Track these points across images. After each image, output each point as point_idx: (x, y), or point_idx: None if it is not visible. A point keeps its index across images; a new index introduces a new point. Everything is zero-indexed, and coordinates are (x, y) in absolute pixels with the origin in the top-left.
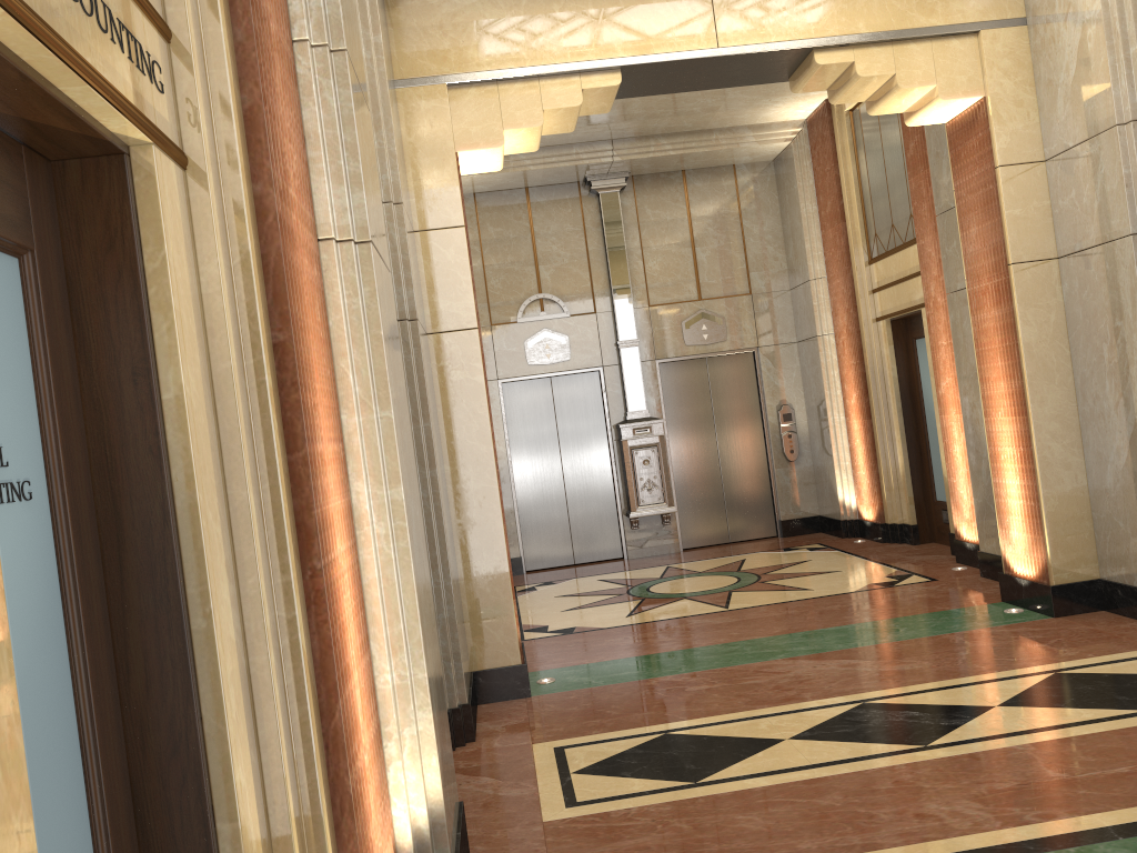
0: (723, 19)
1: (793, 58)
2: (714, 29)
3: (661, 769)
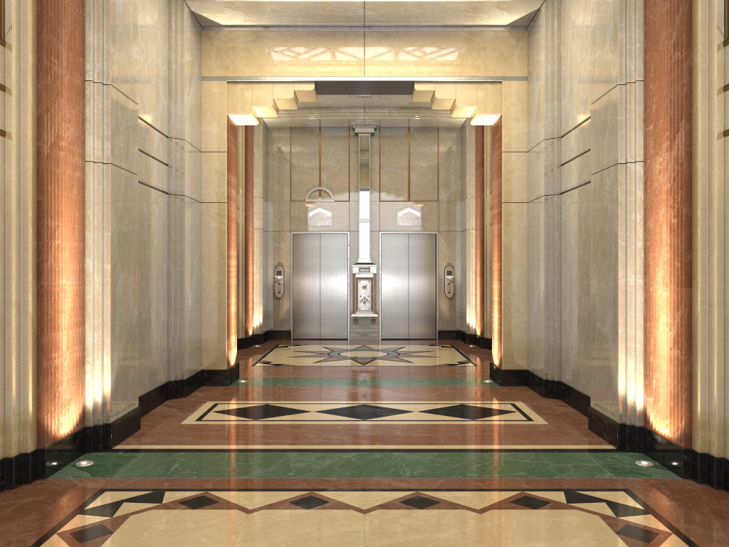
0: (368, 62)
1: (406, 84)
2: (363, 67)
3: (248, 414)
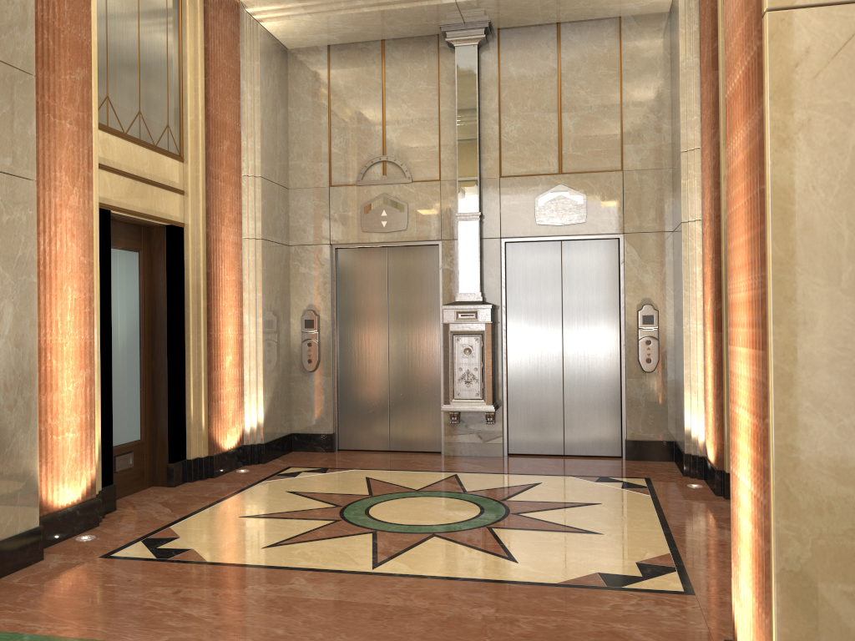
0: None
1: None
2: None
3: None
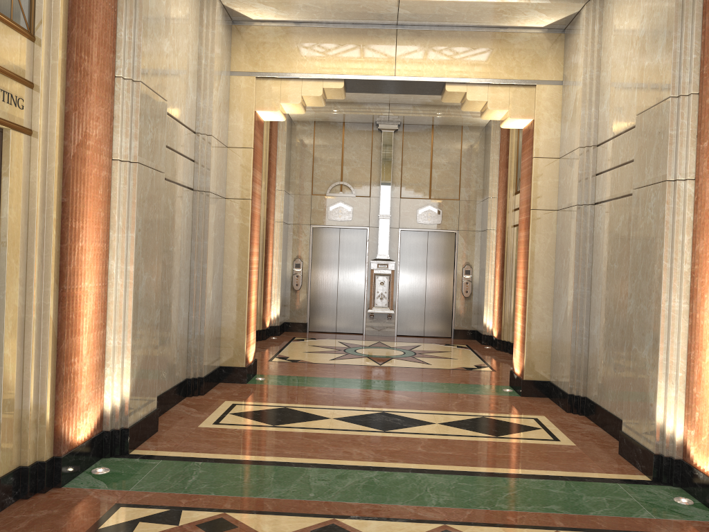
0: (400, 61)
1: (437, 85)
2: (394, 66)
3: (266, 418)
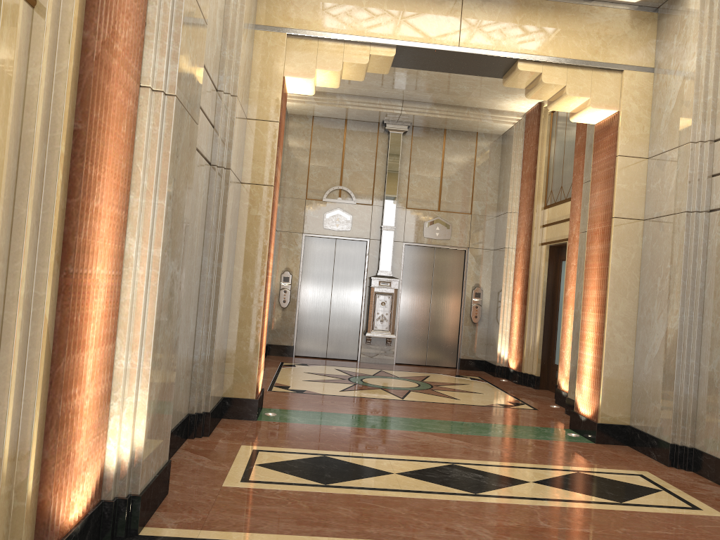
0: (465, 30)
1: (505, 63)
2: (459, 35)
3: (309, 473)
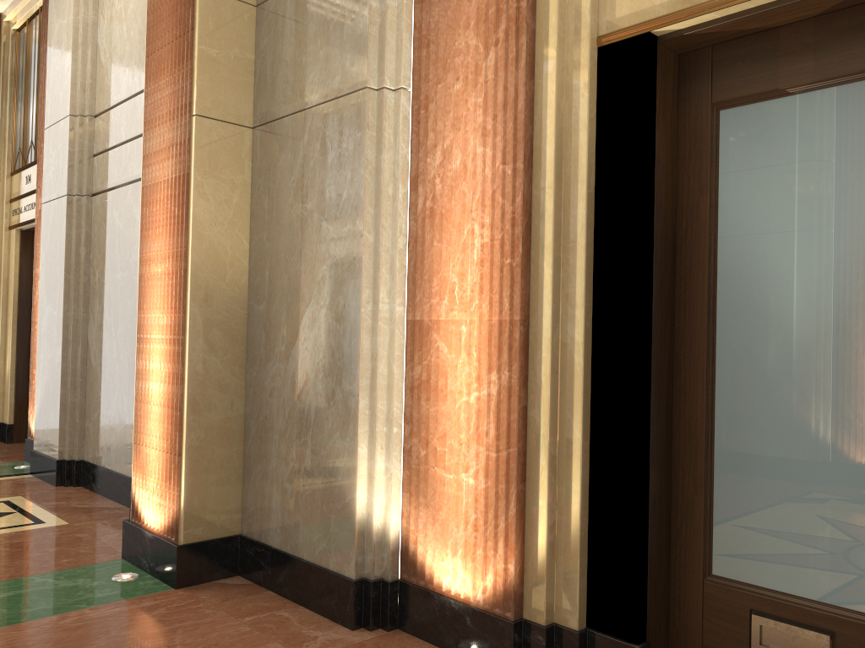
0: None
1: None
2: None
3: None
